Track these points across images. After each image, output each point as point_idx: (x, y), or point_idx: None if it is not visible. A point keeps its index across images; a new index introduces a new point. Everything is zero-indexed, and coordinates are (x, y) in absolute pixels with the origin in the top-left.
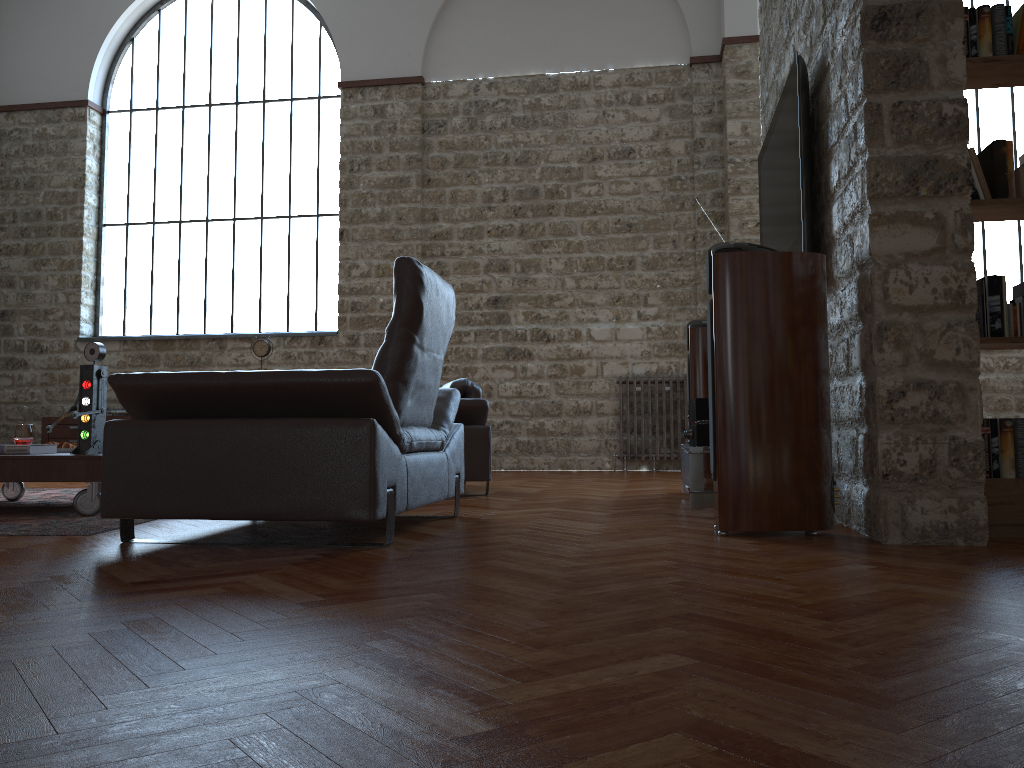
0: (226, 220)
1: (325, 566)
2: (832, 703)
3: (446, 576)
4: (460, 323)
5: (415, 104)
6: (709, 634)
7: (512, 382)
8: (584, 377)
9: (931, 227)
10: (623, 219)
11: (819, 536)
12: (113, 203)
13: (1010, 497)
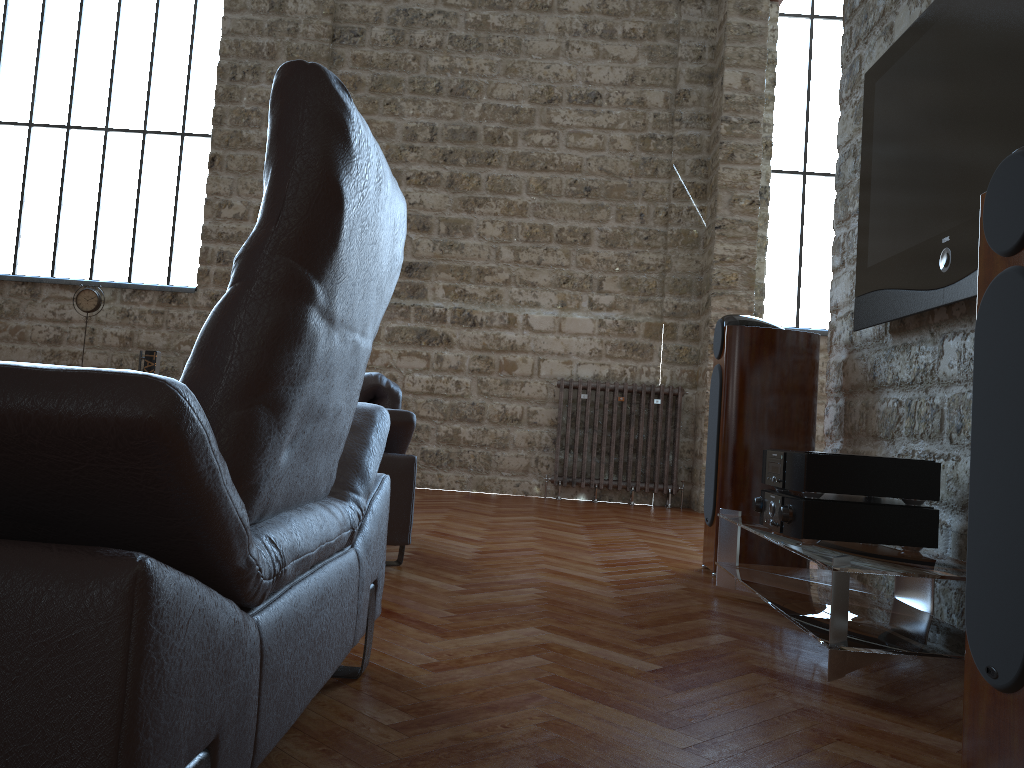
0: (57, 127)
1: None
2: None
3: None
4: None
5: (325, 2)
6: None
7: (423, 374)
8: (516, 375)
9: None
10: (580, 180)
11: None
12: None
13: None
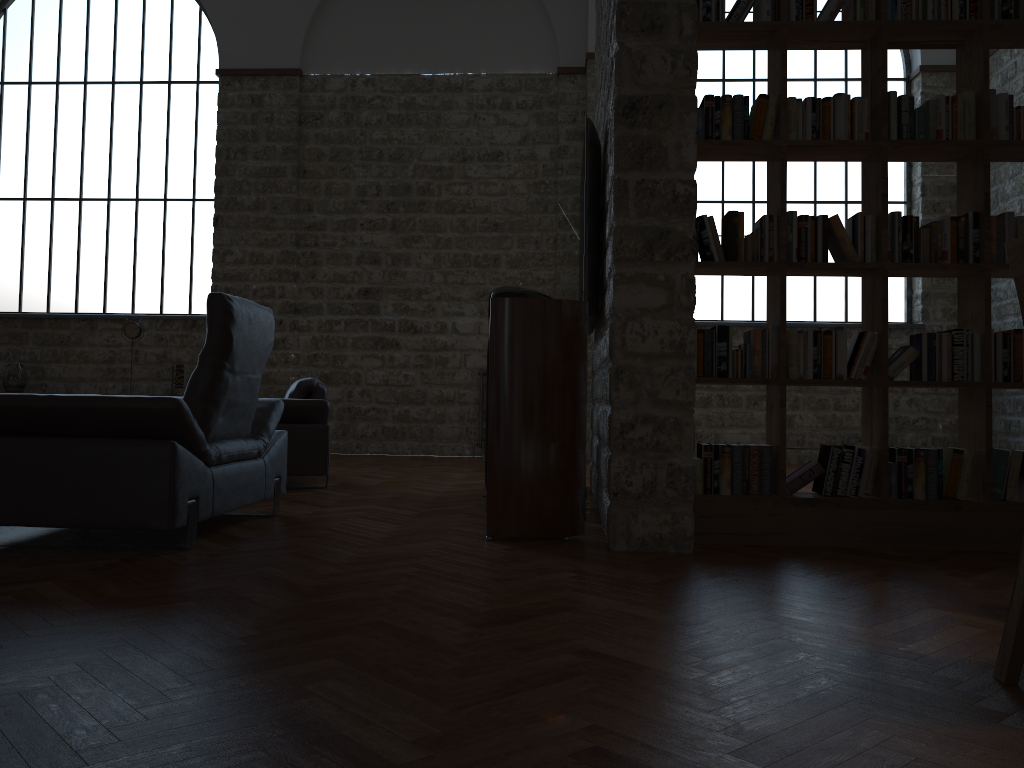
0: (100, 200)
1: (117, 572)
2: (403, 697)
3: (215, 584)
4: (331, 312)
5: (293, 96)
6: (375, 640)
7: (380, 370)
8: (448, 368)
9: (662, 288)
10: (490, 218)
11: (569, 541)
12: None
13: (723, 511)
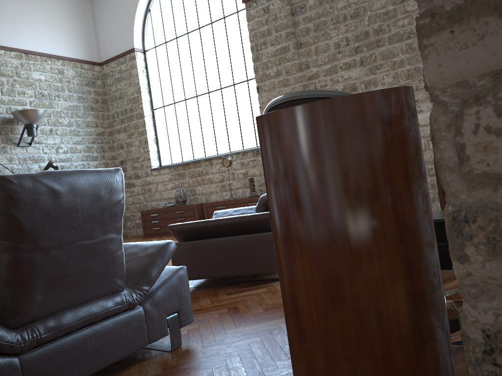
0: (205, 94)
1: None
2: None
3: None
4: None
5: None
6: None
7: None
8: None
9: None
10: None
11: None
12: (156, 97)
13: None
